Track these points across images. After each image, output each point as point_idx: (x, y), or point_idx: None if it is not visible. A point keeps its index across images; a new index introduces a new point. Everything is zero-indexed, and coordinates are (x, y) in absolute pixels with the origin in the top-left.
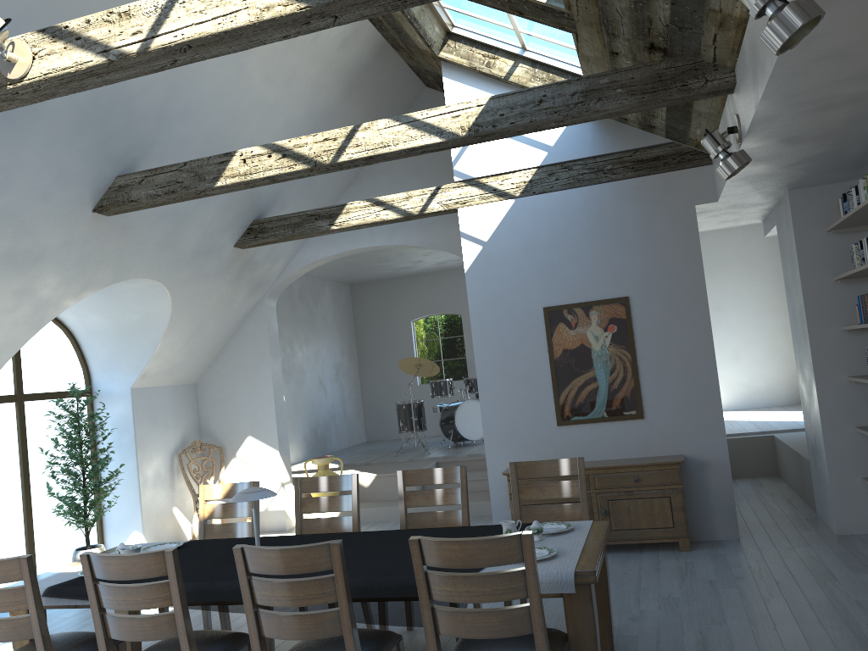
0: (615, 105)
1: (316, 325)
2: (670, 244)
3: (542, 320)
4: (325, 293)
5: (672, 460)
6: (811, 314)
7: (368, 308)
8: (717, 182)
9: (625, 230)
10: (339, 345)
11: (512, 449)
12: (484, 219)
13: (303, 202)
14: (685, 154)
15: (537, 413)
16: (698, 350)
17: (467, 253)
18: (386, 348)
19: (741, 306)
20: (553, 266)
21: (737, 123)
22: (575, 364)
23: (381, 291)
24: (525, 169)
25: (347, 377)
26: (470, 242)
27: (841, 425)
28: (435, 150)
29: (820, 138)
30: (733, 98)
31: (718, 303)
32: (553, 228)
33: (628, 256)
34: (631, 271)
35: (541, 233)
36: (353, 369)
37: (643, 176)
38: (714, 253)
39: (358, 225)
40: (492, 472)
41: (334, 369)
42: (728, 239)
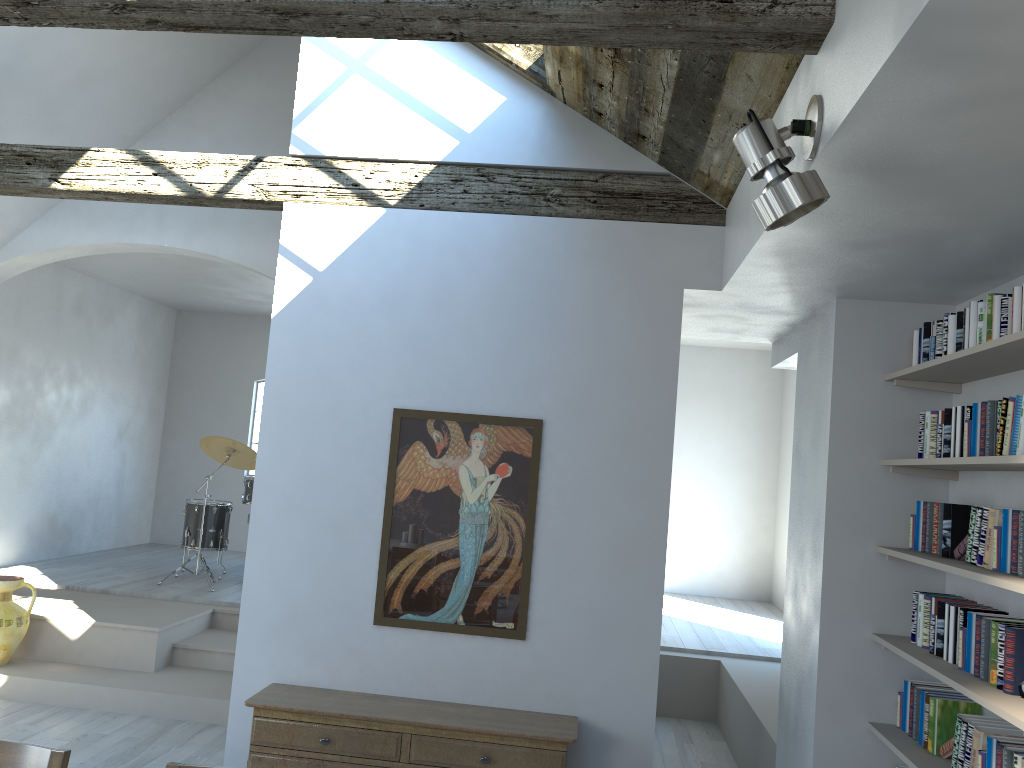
0: (575, 9)
1: (97, 358)
2: (631, 345)
3: (387, 431)
4: (126, 313)
5: (556, 734)
6: (835, 513)
7: (196, 350)
8: (728, 257)
9: (562, 304)
10: (134, 394)
11: (285, 651)
12: (326, 231)
13: (36, 137)
14: (684, 199)
15: (344, 594)
16: (639, 538)
17: (284, 283)
18: (210, 413)
19: (706, 454)
20: (426, 340)
21: (818, 111)
22: (428, 519)
23: (221, 329)
24: (417, 162)
25: (137, 444)
26: (294, 265)
27: (847, 715)
28: (180, 26)
29: (960, 191)
30: (814, 66)
31: (677, 443)
32: (440, 274)
33: (557, 350)
34: (557, 378)
35: (418, 278)
36: (151, 433)
37: (610, 220)
38: (685, 375)
39: (103, 191)
40: (240, 687)
41: (116, 428)
42: (707, 361)
